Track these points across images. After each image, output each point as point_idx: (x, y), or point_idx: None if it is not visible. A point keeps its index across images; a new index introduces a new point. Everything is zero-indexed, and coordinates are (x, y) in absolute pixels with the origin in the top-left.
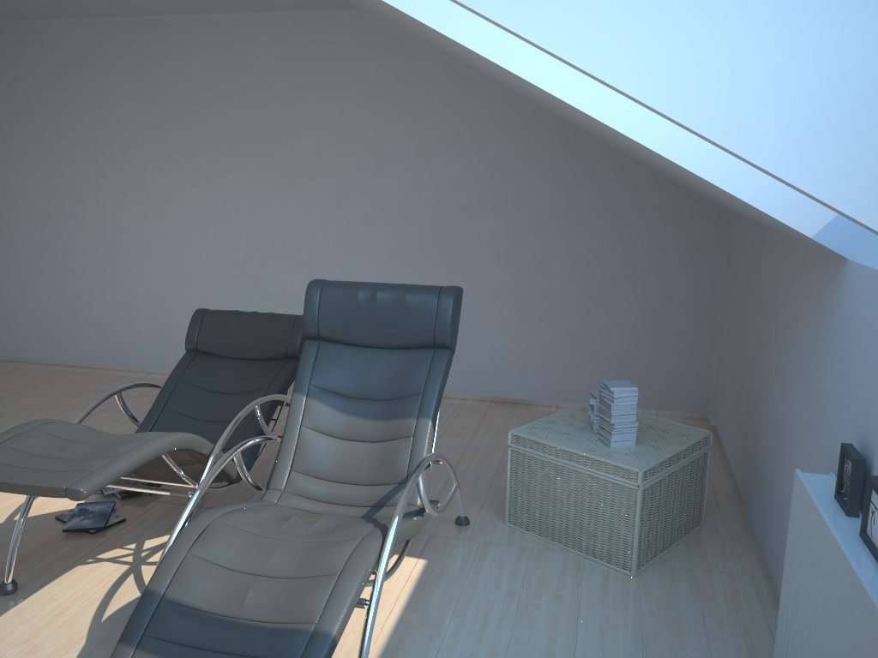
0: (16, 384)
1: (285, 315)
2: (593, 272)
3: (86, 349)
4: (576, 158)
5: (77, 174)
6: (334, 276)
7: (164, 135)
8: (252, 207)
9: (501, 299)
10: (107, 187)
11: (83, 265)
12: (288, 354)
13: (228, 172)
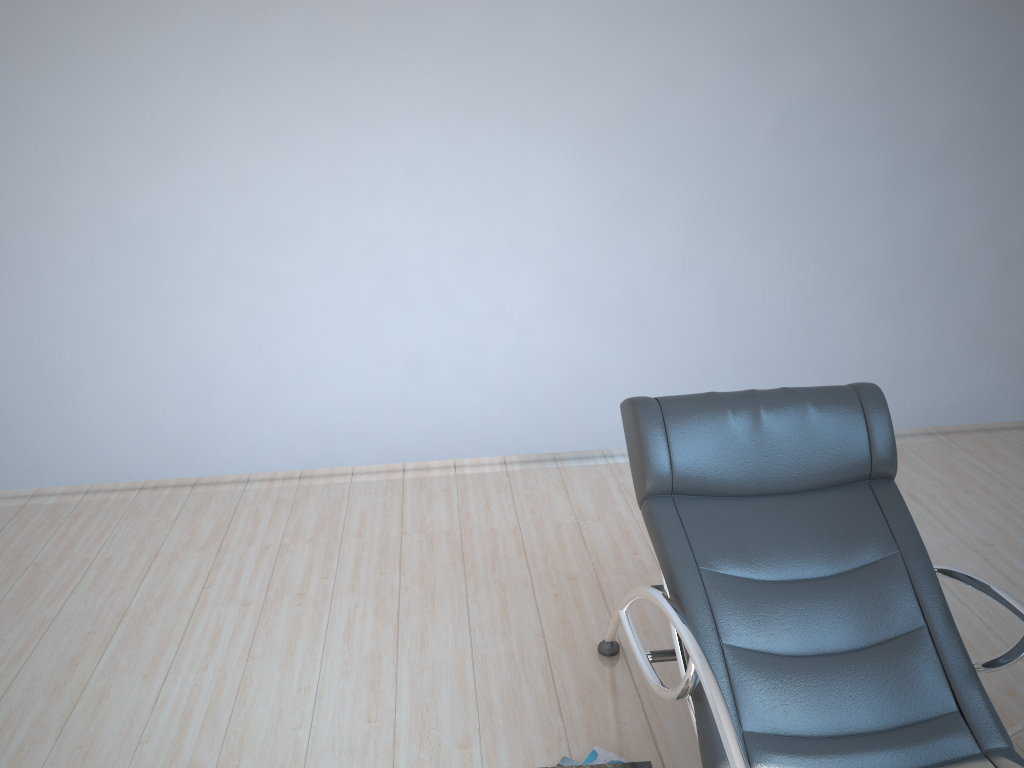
0: (7, 561)
1: (829, 392)
2: (1012, 226)
3: (100, 459)
4: (1006, 43)
5: (44, 119)
6: (594, 273)
7: (242, 30)
8: (436, 162)
9: (870, 282)
10: (119, 142)
11: (78, 301)
12: (874, 472)
13: (385, 98)
